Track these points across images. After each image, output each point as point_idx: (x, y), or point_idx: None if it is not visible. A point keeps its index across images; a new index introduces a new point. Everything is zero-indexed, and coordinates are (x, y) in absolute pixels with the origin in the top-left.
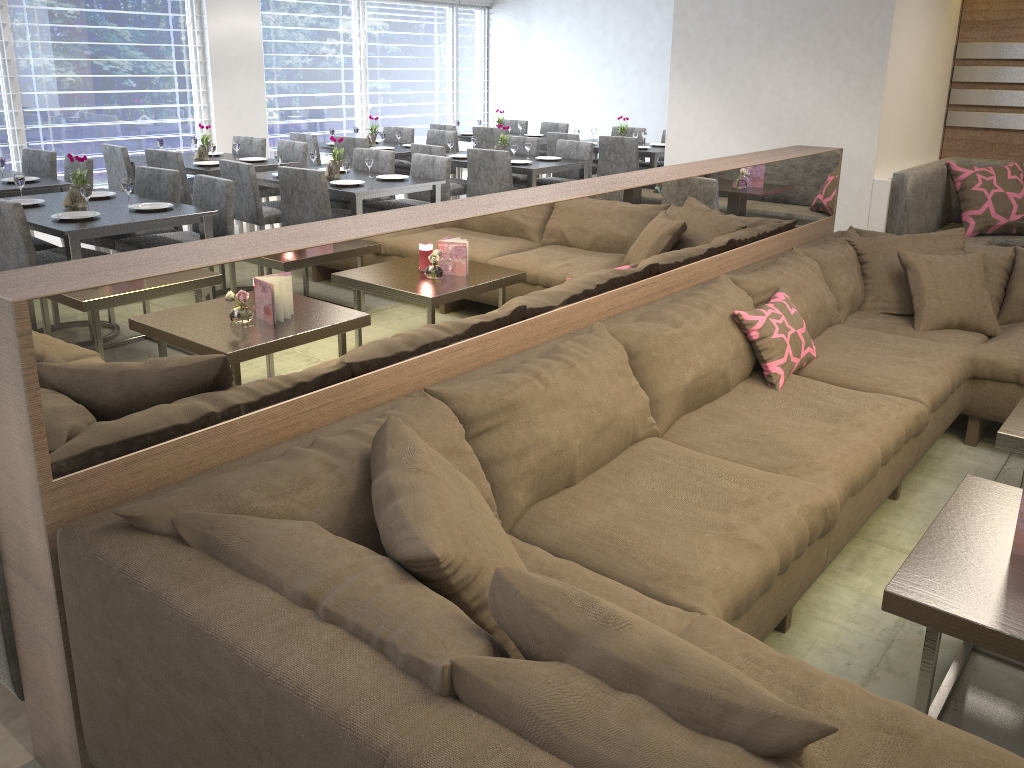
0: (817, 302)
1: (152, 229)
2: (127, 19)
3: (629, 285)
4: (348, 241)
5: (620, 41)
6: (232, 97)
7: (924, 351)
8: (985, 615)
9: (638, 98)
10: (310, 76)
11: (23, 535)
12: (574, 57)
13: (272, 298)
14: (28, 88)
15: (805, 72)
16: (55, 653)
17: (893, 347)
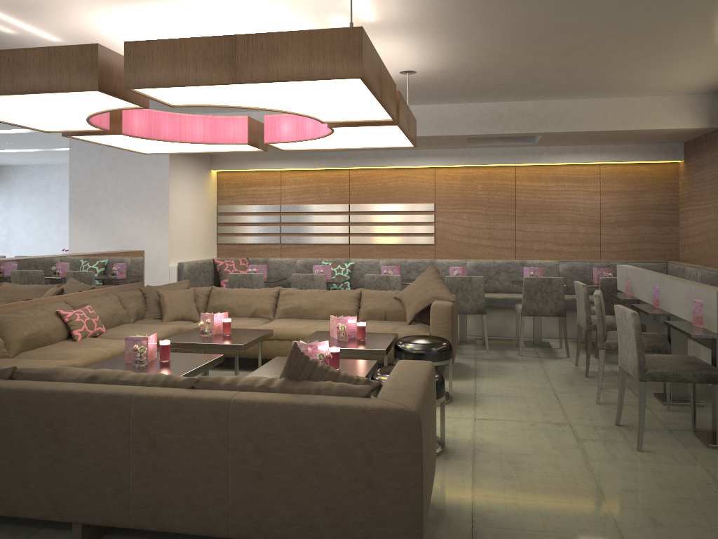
0: (112, 311)
1: None
2: None
3: (7, 304)
4: None
5: None
6: None
7: (158, 327)
8: None
9: None
10: None
11: None
12: (42, 217)
13: None
14: None
15: (134, 217)
16: None
17: (145, 327)
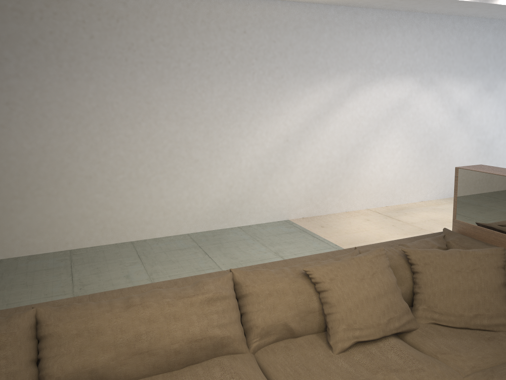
0: None
1: None
2: None
3: None
4: None
5: None
6: None
7: None
8: None
9: None
10: None
11: None
12: None
13: None
14: None
15: None
16: None
17: None
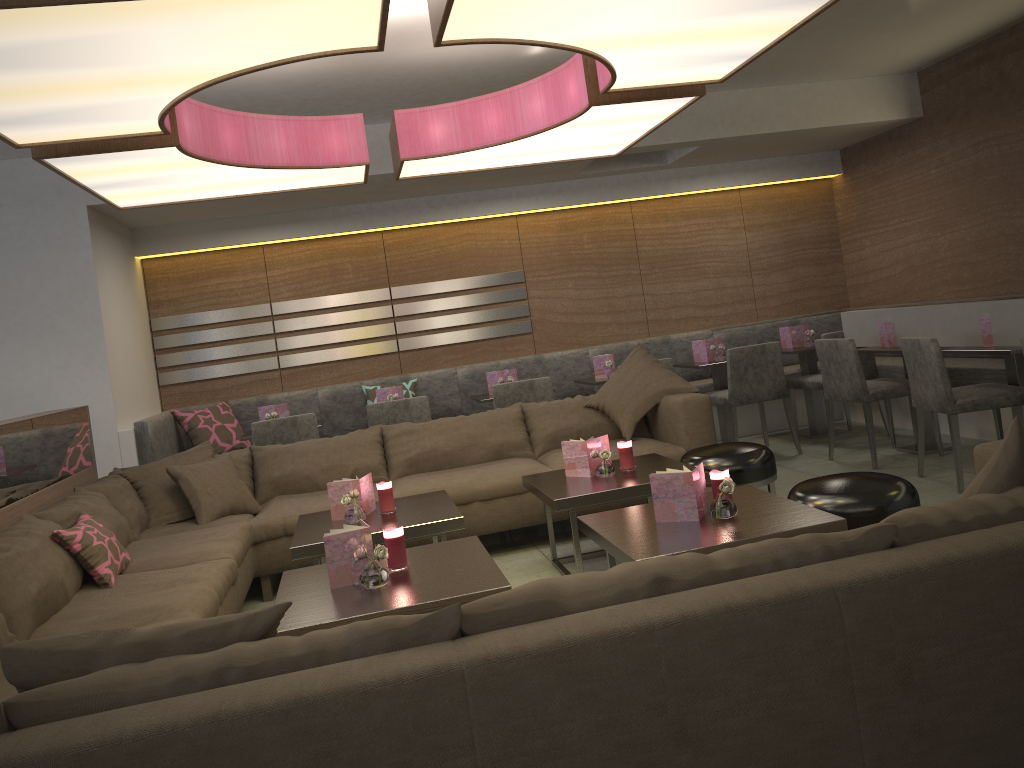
0: (115, 520)
1: None
2: None
3: None
4: None
5: None
6: None
7: (214, 532)
8: (332, 616)
9: None
10: None
11: None
12: None
13: None
14: None
15: (29, 352)
16: None
17: (190, 537)
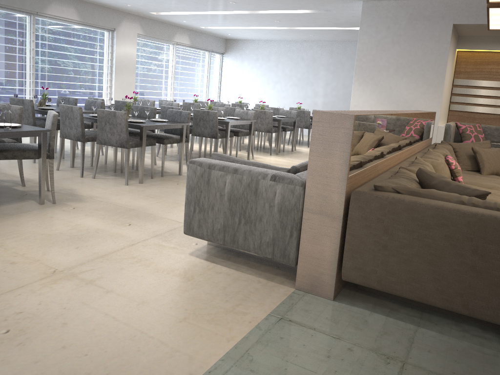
0: None
1: (167, 128)
2: (82, 43)
3: (407, 148)
4: (383, 114)
5: (284, 72)
6: (122, 83)
7: (493, 179)
8: None
9: (292, 97)
10: (151, 76)
11: (326, 197)
12: (263, 77)
13: (374, 129)
14: (38, 70)
15: (411, 84)
16: (333, 239)
17: (482, 178)
